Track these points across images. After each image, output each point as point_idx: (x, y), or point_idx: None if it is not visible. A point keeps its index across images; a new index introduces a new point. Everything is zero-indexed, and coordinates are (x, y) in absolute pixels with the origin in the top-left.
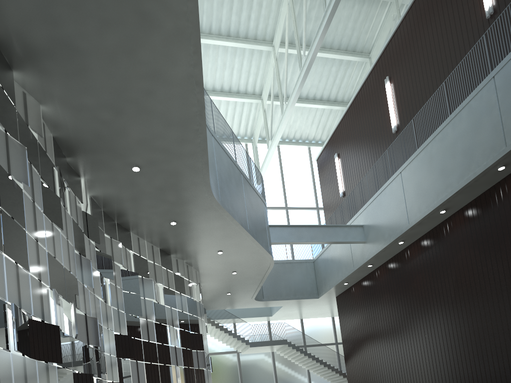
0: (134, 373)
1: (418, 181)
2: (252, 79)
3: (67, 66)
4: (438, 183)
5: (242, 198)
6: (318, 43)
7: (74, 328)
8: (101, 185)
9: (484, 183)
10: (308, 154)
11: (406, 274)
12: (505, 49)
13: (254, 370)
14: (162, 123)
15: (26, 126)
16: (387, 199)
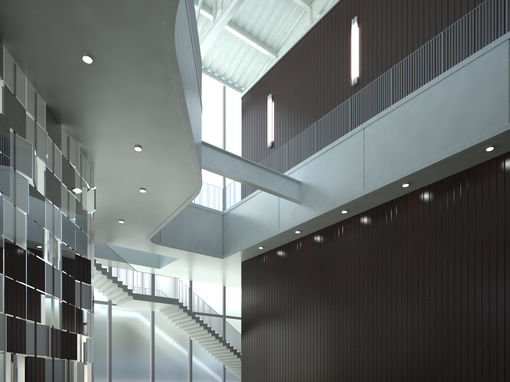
0: None
1: (386, 142)
2: None
3: None
4: (412, 150)
5: (190, 76)
6: None
7: None
8: None
9: (462, 163)
10: (222, 94)
11: (340, 250)
12: None
13: (127, 329)
14: None
15: None
16: (340, 157)
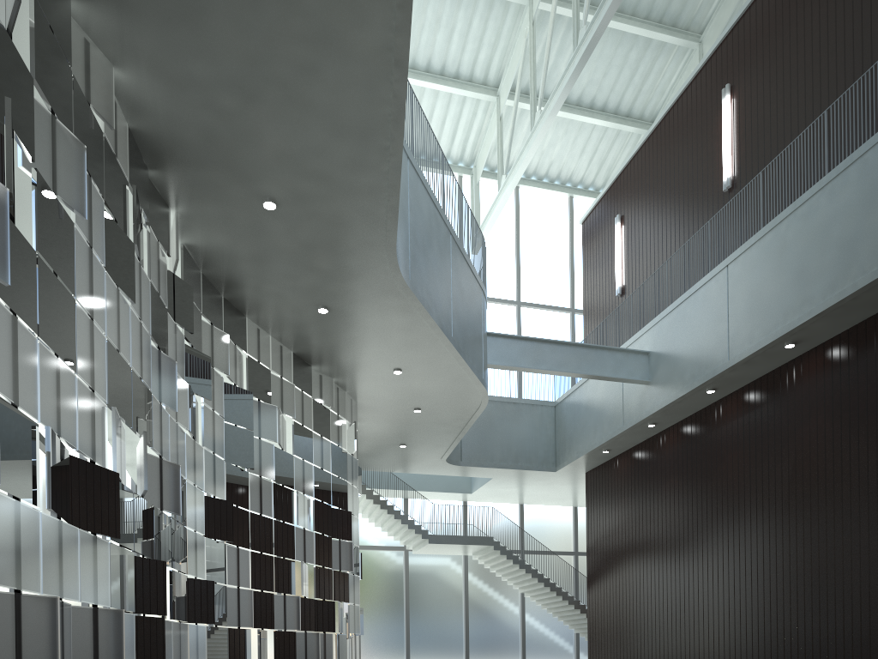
0: (232, 568)
1: (756, 285)
2: (485, 54)
3: (170, 2)
4: (789, 295)
5: (447, 280)
6: (613, 4)
7: (140, 480)
8: (205, 227)
9: (867, 305)
10: (567, 208)
11: (712, 448)
12: None
13: (430, 583)
14: (327, 129)
15: (87, 106)
16: (698, 311)
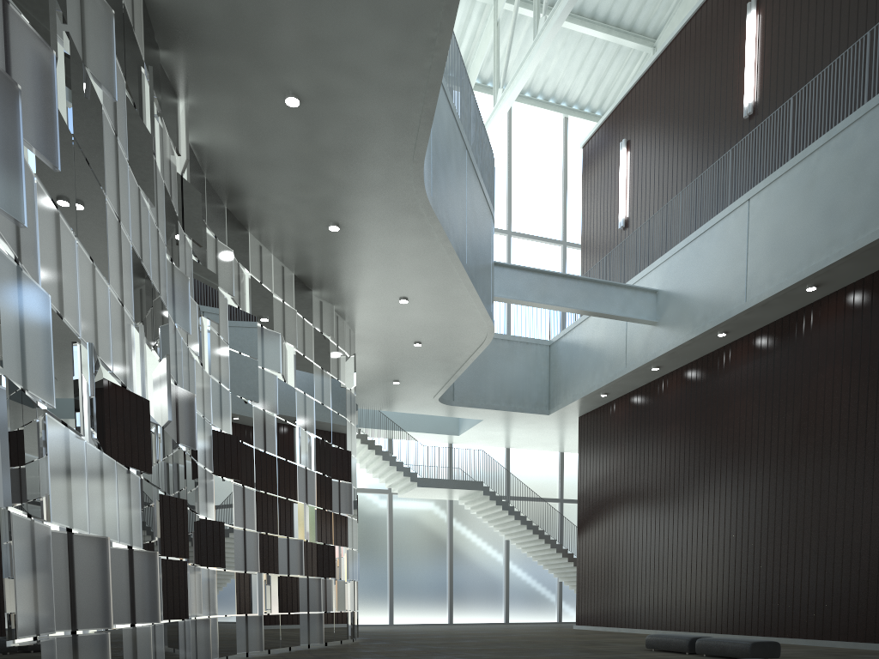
0: (238, 508)
1: (780, 222)
2: None
3: None
4: (816, 233)
5: (463, 200)
6: None
7: (161, 409)
8: (215, 123)
9: None
10: (561, 131)
11: (718, 394)
12: None
13: (415, 528)
14: (369, 13)
15: None
16: (714, 248)
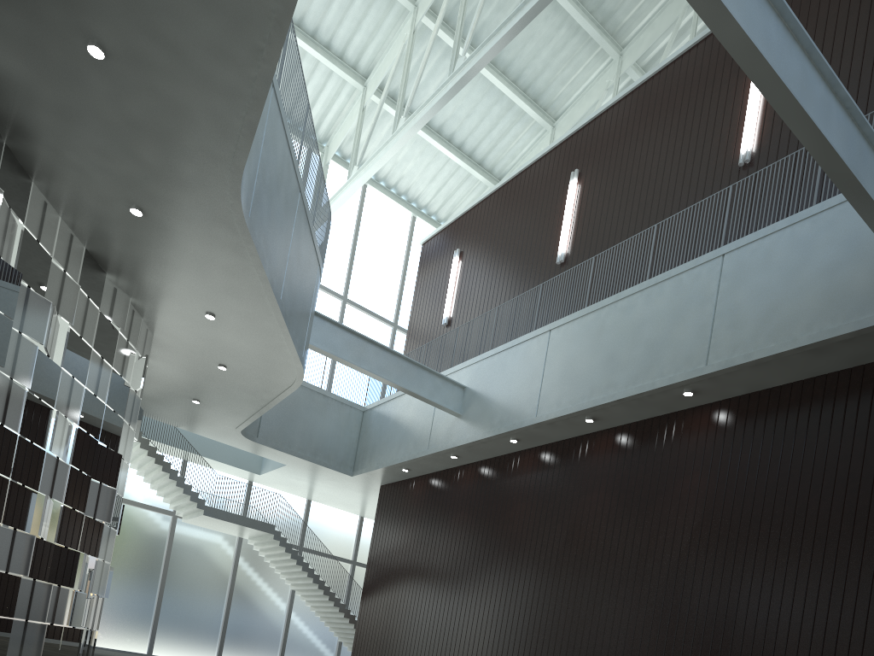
0: None
1: (572, 357)
2: (361, 39)
3: None
4: (598, 374)
5: (288, 238)
6: (494, 48)
7: None
8: None
9: (658, 405)
10: (408, 227)
11: (504, 494)
12: (746, 224)
13: (196, 558)
14: None
15: None
16: (517, 364)
